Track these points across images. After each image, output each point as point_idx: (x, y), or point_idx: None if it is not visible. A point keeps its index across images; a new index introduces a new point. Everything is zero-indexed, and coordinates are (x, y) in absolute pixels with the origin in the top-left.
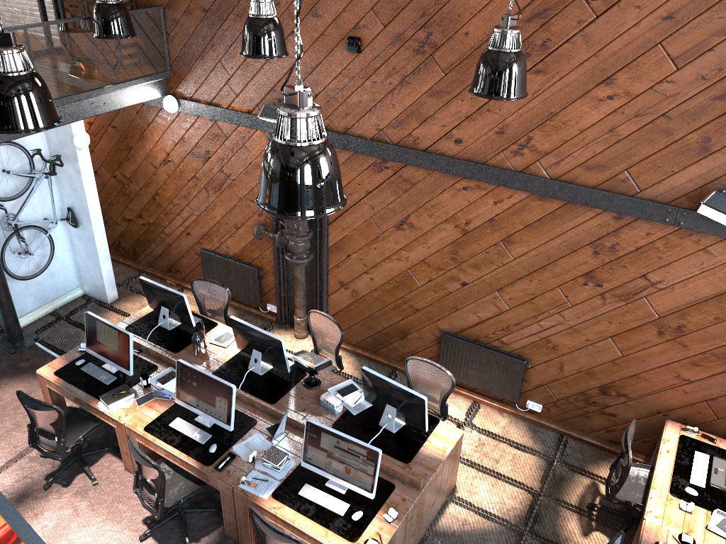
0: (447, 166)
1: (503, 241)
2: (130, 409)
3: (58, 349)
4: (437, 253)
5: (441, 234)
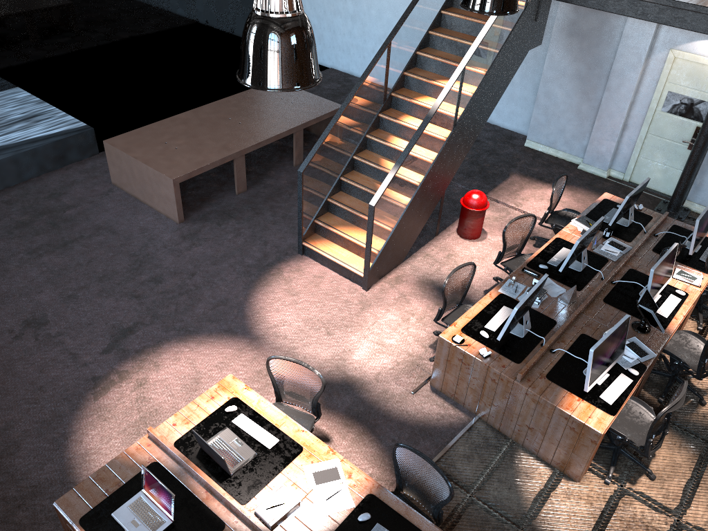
0: None
1: None
2: (576, 231)
3: None
4: None
5: None
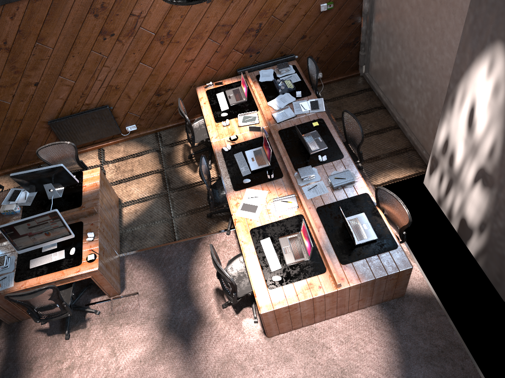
0: None
1: (37, 41)
2: None
3: None
4: (3, 75)
5: None
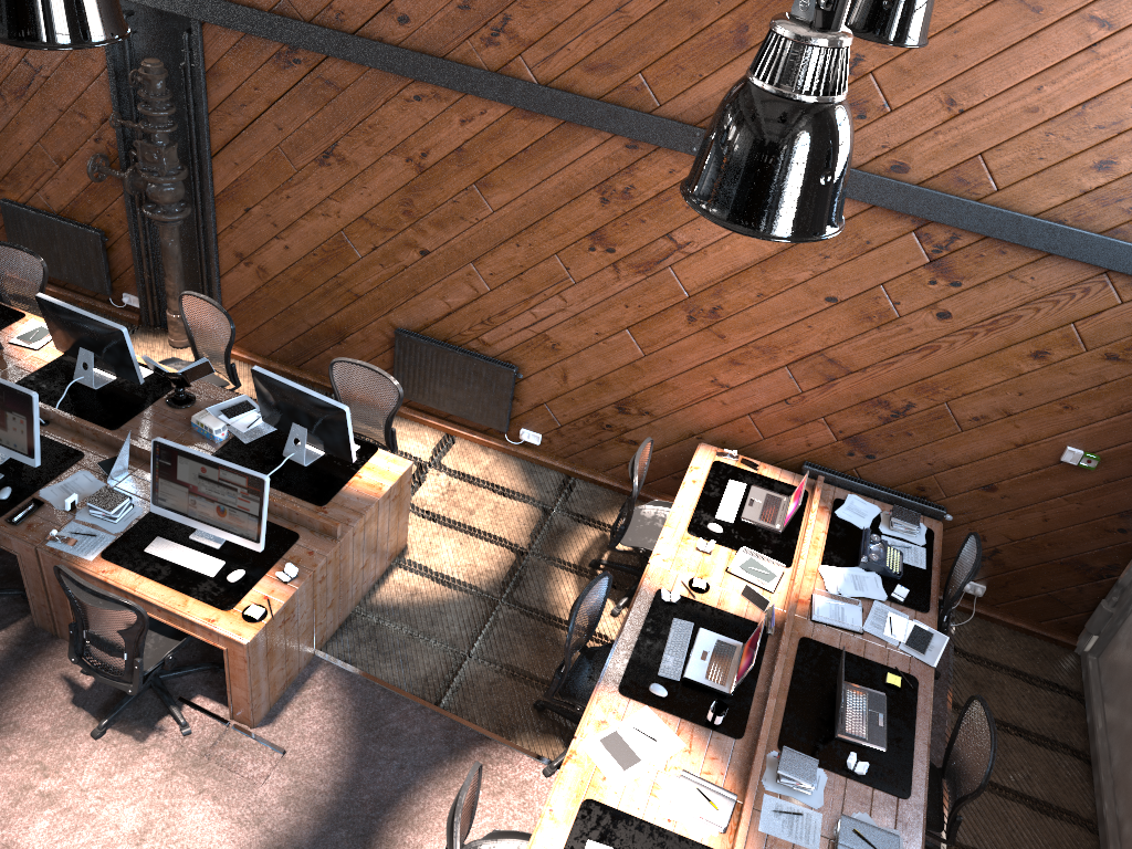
0: (389, 61)
1: (476, 183)
2: None
3: None
4: (383, 203)
5: (387, 173)
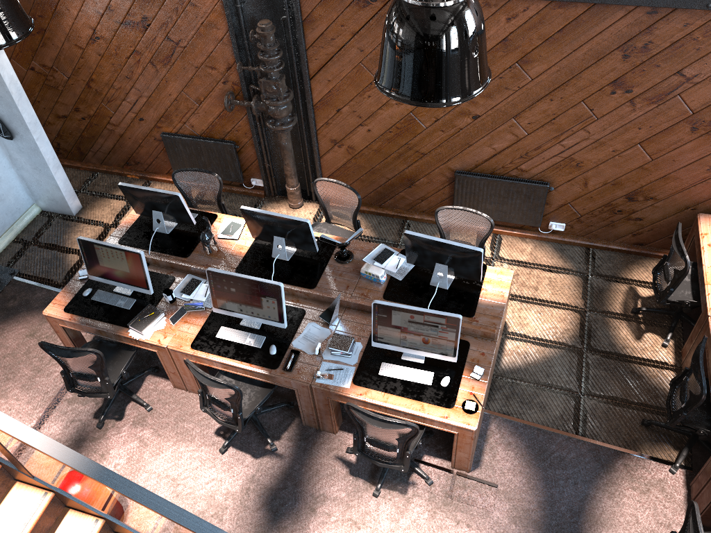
0: None
1: (518, 62)
2: (166, 329)
3: (42, 278)
4: None
5: None
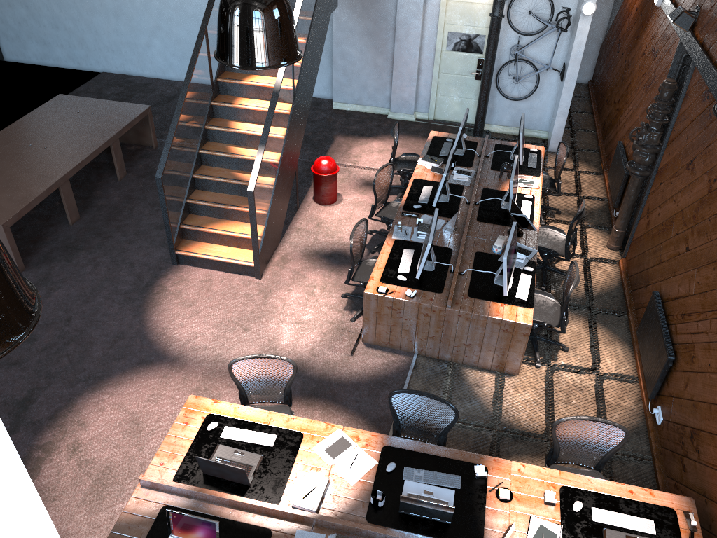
0: None
1: None
2: (426, 169)
3: None
4: (690, 205)
5: (699, 186)
